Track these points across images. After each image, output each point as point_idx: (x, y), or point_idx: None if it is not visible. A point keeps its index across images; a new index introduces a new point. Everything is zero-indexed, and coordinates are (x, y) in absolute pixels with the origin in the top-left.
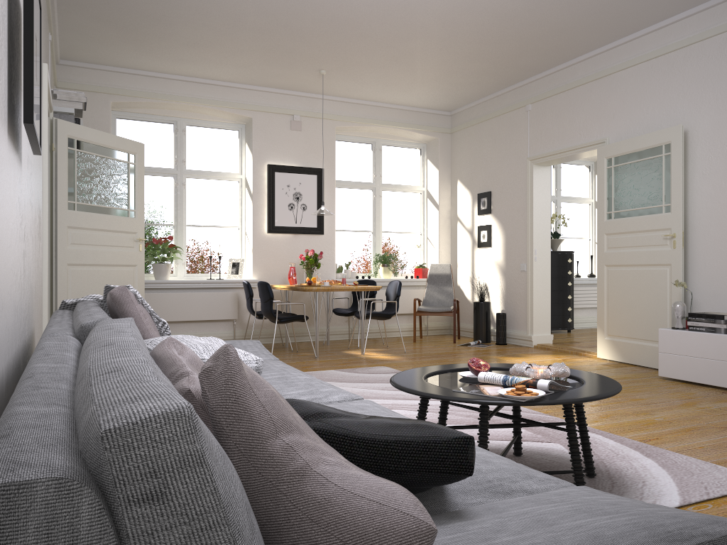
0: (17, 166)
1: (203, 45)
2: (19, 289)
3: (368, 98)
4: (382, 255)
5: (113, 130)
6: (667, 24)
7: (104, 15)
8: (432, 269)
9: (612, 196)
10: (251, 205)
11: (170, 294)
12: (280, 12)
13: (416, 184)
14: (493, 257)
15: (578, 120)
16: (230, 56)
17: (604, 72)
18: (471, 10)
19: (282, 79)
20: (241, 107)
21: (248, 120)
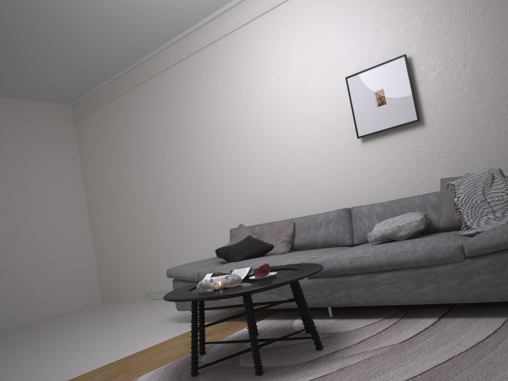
0: (401, 136)
1: None
2: (423, 183)
3: None
4: None
5: None
6: None
7: None
8: None
9: None
10: None
11: None
12: None
13: None
14: None
15: None
16: None
17: None
18: None
19: None
20: None
21: None
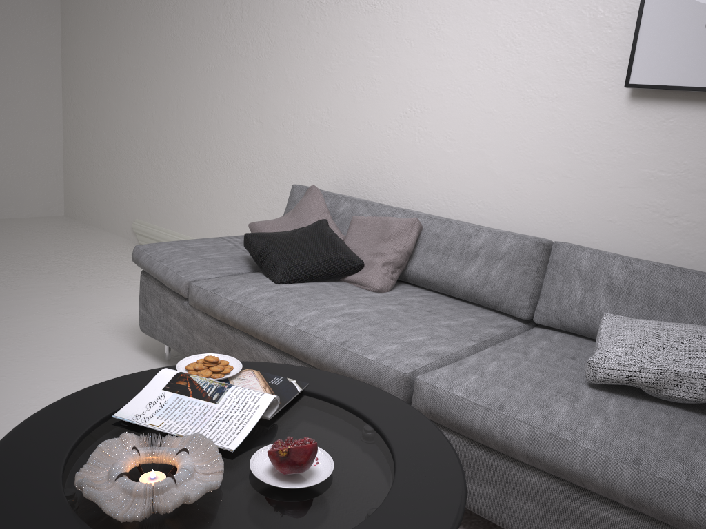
0: None
1: None
2: None
3: None
4: None
5: None
6: None
7: None
8: None
9: None
10: None
11: None
12: None
13: None
14: None
15: None
16: None
17: None
18: None
19: None
20: None
21: None
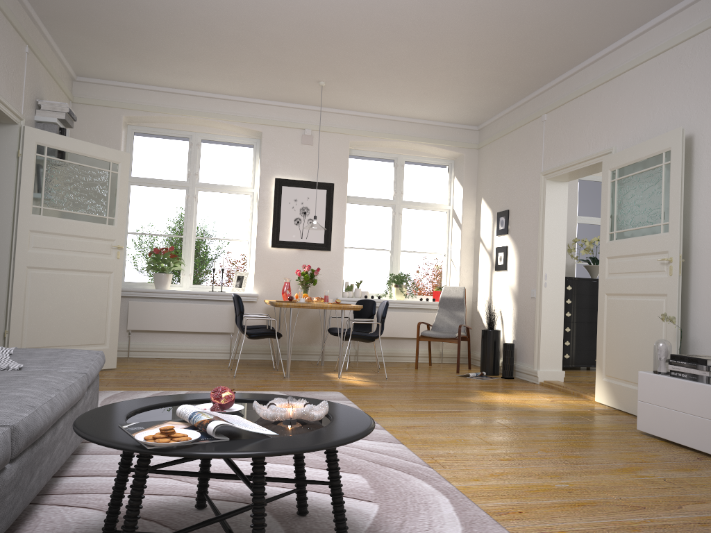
0: None
1: (193, 57)
2: None
3: (384, 111)
4: (395, 275)
5: (130, 143)
6: (674, 12)
7: (87, 28)
8: (444, 292)
9: (614, 214)
10: (257, 219)
11: (167, 304)
12: (244, 17)
13: (441, 202)
14: (508, 281)
15: (588, 128)
16: (224, 68)
17: (613, 72)
18: (439, 6)
19: (287, 92)
20: (250, 121)
21: (261, 135)
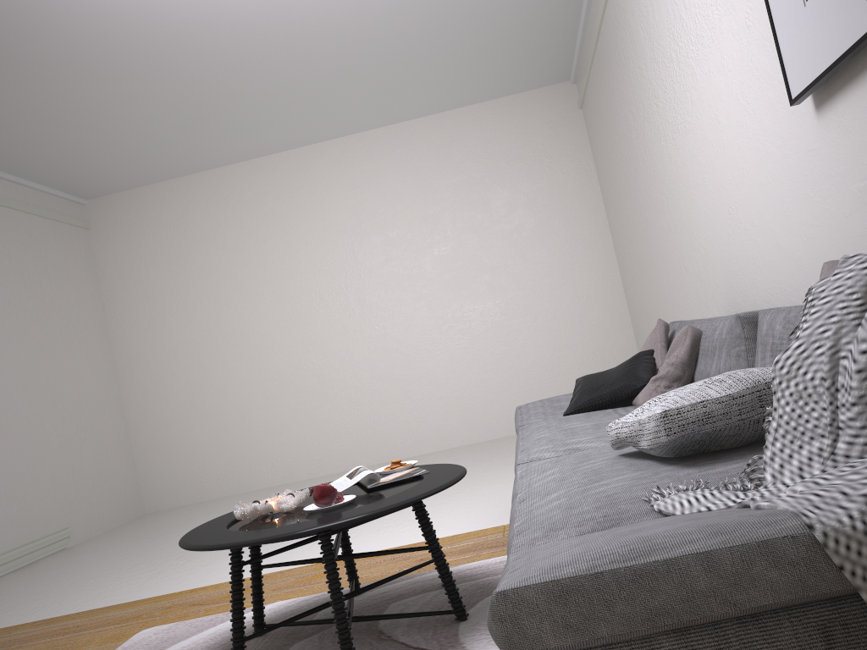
0: None
1: None
2: None
3: None
4: None
5: None
6: None
7: None
8: None
9: None
10: None
11: None
12: None
13: None
14: None
15: None
16: None
17: None
18: None
19: None
20: None
21: None
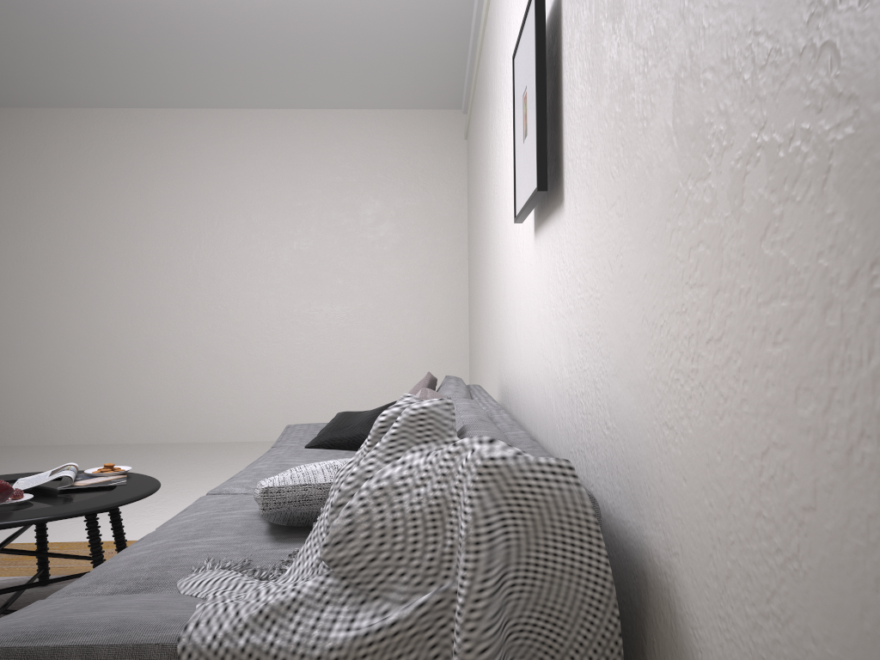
0: (551, 230)
1: None
2: (559, 381)
3: None
4: None
5: None
6: None
7: None
8: None
9: None
10: None
11: None
12: None
13: None
14: None
15: None
16: None
17: None
18: None
19: None
20: None
21: None
